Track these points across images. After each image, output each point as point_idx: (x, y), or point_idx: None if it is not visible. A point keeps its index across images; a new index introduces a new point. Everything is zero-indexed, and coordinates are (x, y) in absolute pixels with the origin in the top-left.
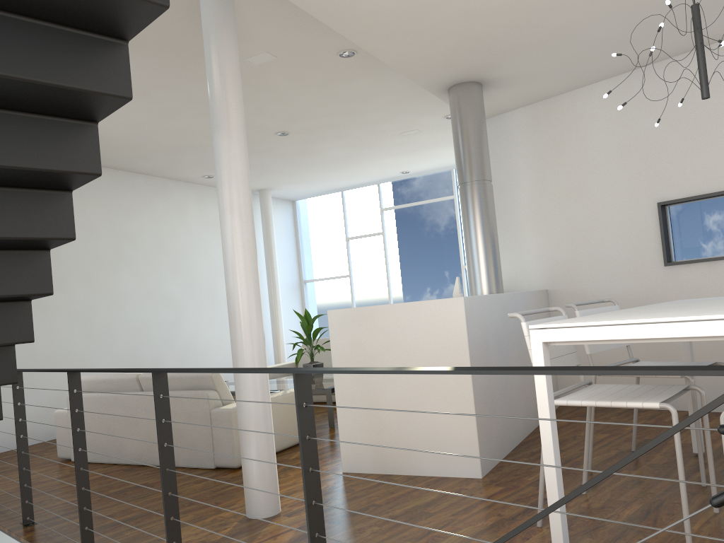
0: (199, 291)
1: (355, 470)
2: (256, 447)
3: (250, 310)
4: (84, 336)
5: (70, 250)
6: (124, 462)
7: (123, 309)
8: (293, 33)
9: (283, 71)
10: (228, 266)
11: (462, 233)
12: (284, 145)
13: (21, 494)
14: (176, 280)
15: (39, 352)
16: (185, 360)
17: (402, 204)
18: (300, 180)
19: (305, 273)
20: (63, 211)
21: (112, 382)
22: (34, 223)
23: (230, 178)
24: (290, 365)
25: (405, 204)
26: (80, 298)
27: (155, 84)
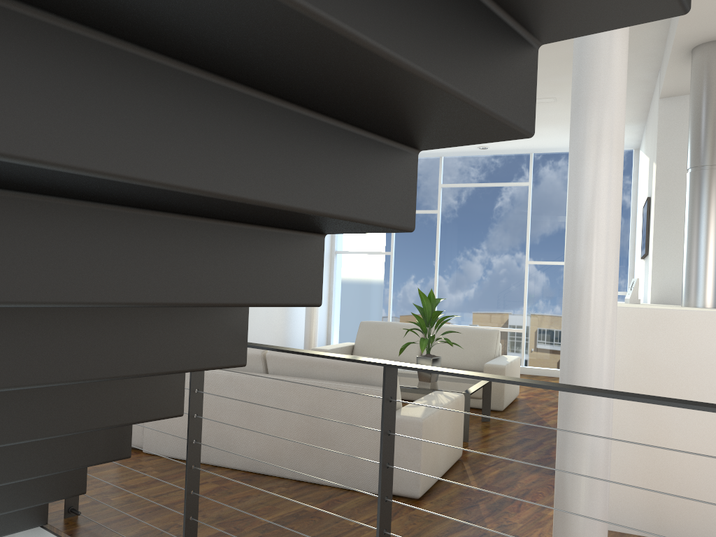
0: None
1: (611, 527)
2: (596, 508)
3: (612, 298)
4: None
5: None
6: (232, 465)
7: None
8: None
9: None
10: (588, 226)
11: (532, 225)
12: None
13: (184, 532)
14: None
15: None
16: None
17: (466, 183)
18: None
19: (337, 242)
20: (529, 79)
21: None
22: (505, 89)
23: (612, 92)
24: (347, 348)
25: (470, 184)
26: None
27: None
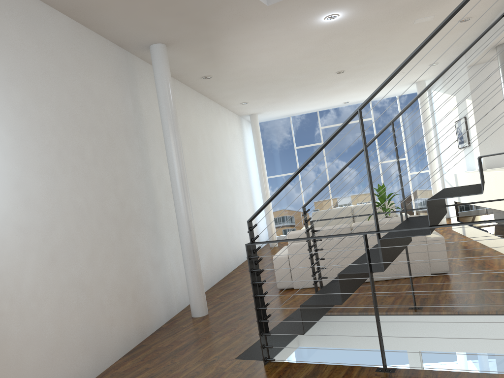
0: (236, 183)
1: None
2: None
3: None
4: (211, 213)
5: (200, 152)
6: None
7: (219, 195)
8: (466, 4)
9: (417, 29)
10: None
11: (378, 141)
12: (325, 80)
13: (412, 290)
14: (230, 175)
15: (201, 224)
16: (239, 230)
17: (336, 124)
18: (285, 107)
19: None
20: None
21: (326, 232)
22: None
23: None
24: None
25: (338, 124)
26: (207, 187)
27: (345, 33)
